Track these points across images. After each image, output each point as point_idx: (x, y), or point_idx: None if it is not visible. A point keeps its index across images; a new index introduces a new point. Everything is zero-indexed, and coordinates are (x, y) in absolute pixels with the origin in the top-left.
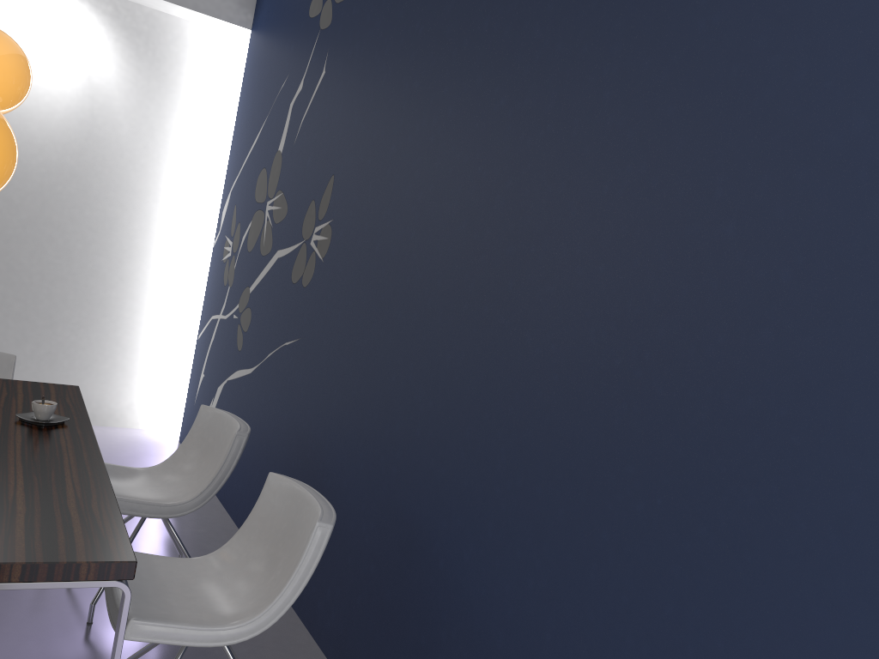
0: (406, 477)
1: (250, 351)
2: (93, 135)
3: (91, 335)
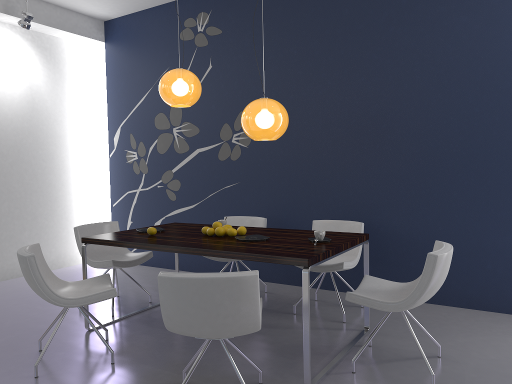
0: (349, 210)
1: (187, 198)
2: (35, 108)
3: (54, 218)
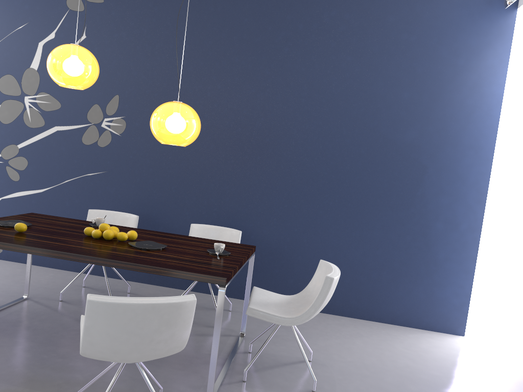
0: (223, 215)
1: (35, 180)
2: None
3: None
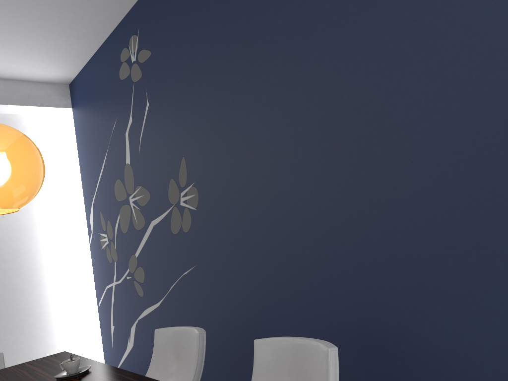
0: (340, 306)
1: (152, 292)
2: None
3: (25, 331)
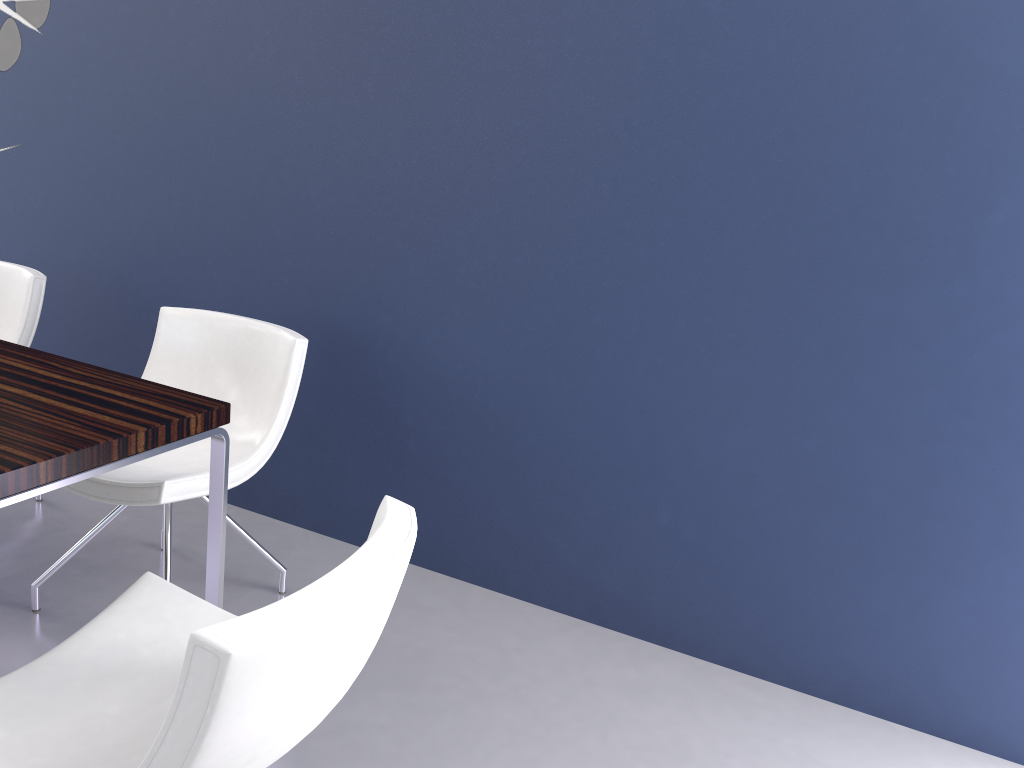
0: (309, 284)
1: None
2: None
3: None
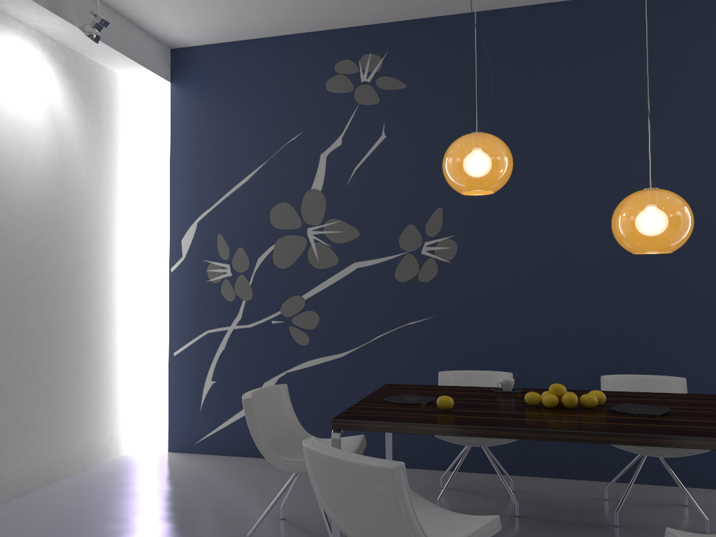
0: (627, 359)
1: (332, 341)
2: (64, 182)
3: (81, 379)
